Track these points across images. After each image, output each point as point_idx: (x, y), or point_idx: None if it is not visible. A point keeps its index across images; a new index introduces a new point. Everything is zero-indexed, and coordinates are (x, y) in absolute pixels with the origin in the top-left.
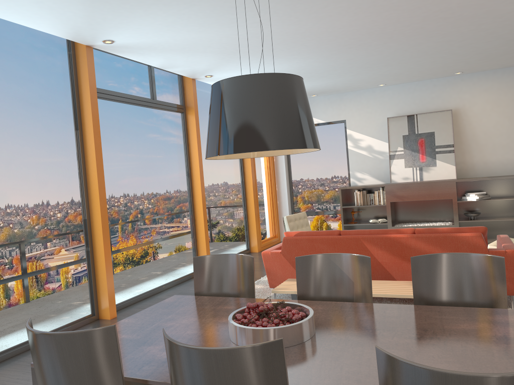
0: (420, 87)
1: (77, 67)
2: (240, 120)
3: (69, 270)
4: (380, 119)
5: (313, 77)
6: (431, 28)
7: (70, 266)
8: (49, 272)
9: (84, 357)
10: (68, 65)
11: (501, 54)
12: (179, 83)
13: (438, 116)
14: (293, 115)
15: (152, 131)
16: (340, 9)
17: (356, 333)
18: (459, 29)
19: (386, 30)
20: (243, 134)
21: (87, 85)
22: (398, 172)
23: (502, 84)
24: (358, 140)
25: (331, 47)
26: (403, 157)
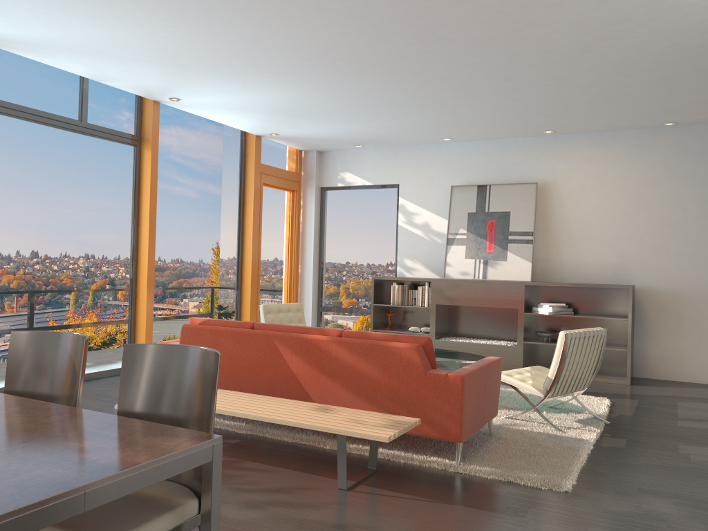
0: (500, 147)
1: None
2: None
3: None
4: (443, 187)
5: (334, 117)
6: (444, 54)
7: None
8: None
9: None
10: None
11: (589, 107)
12: (136, 105)
13: (519, 190)
14: None
15: (73, 164)
16: (276, 10)
17: None
18: (488, 60)
19: (376, 51)
20: None
21: None
22: (455, 263)
23: (610, 154)
24: (413, 213)
25: (317, 70)
26: (465, 243)
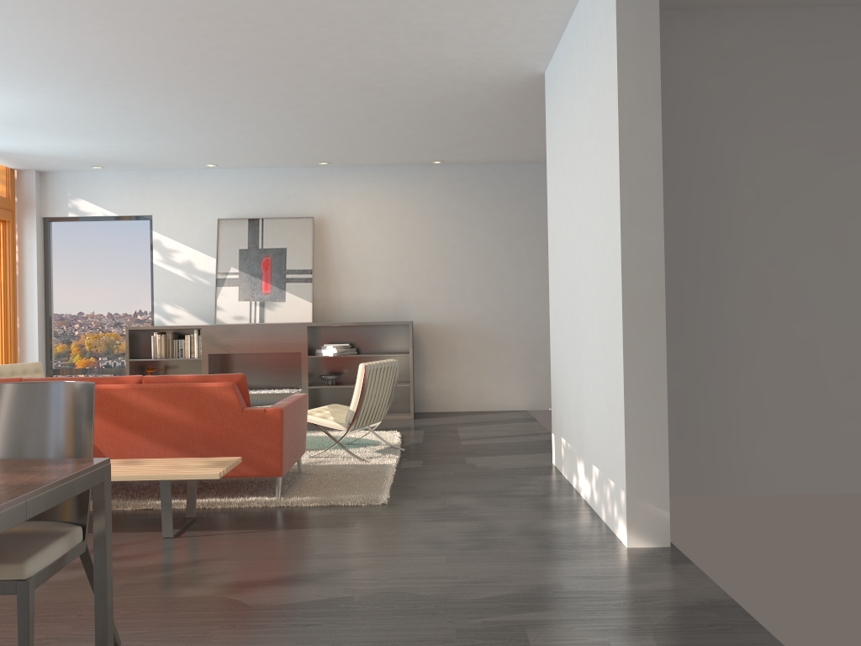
0: (272, 177)
1: None
2: None
3: None
4: (208, 220)
5: (74, 132)
6: (228, 76)
7: None
8: None
9: None
10: None
11: (367, 141)
12: None
13: (295, 225)
14: None
15: None
16: (38, 7)
17: None
18: (274, 87)
19: (151, 64)
20: None
21: None
22: (228, 307)
23: (384, 189)
24: (172, 250)
25: (69, 77)
26: (237, 284)
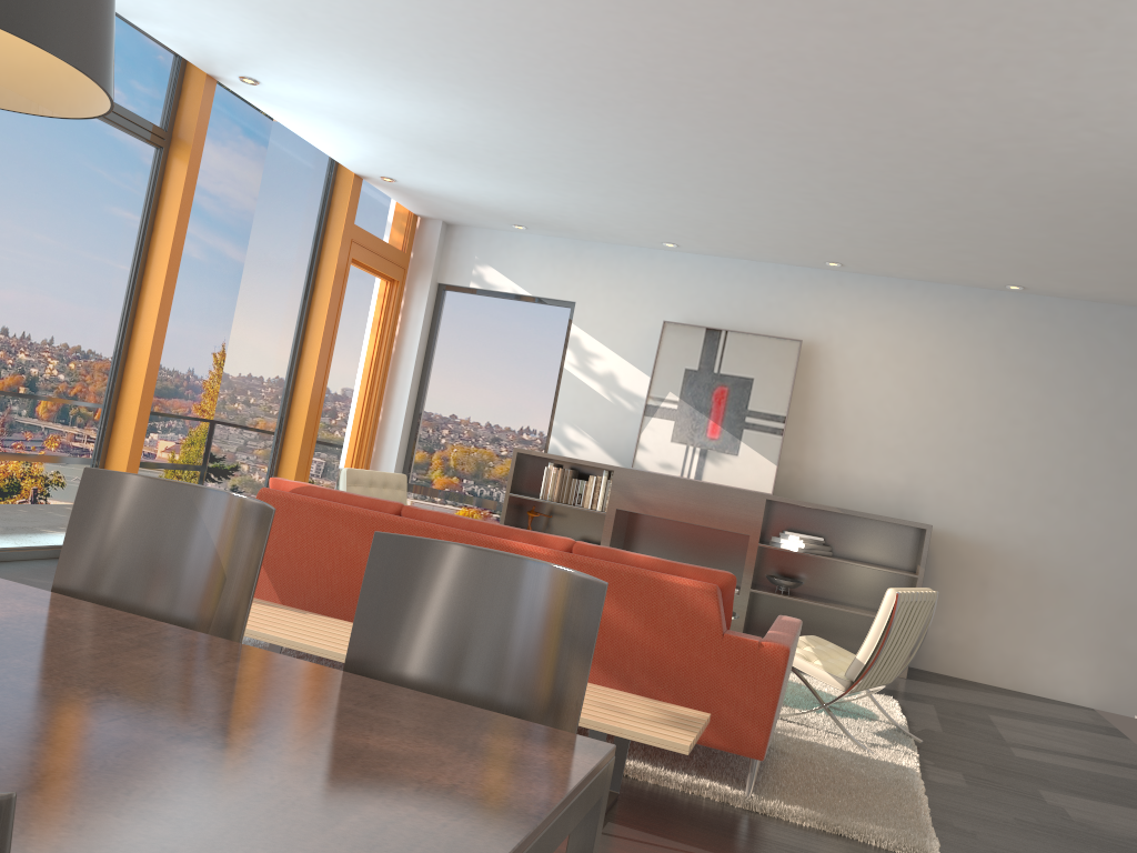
0: (750, 274)
1: None
2: None
3: None
4: (649, 320)
5: (511, 171)
6: (764, 106)
7: None
8: None
9: None
10: None
11: (921, 239)
12: (172, 75)
13: (771, 348)
14: None
15: (48, 157)
16: None
17: (31, 686)
18: (826, 131)
19: (660, 75)
20: None
21: None
22: (654, 447)
23: (917, 316)
24: (591, 354)
25: (538, 86)
26: (673, 418)
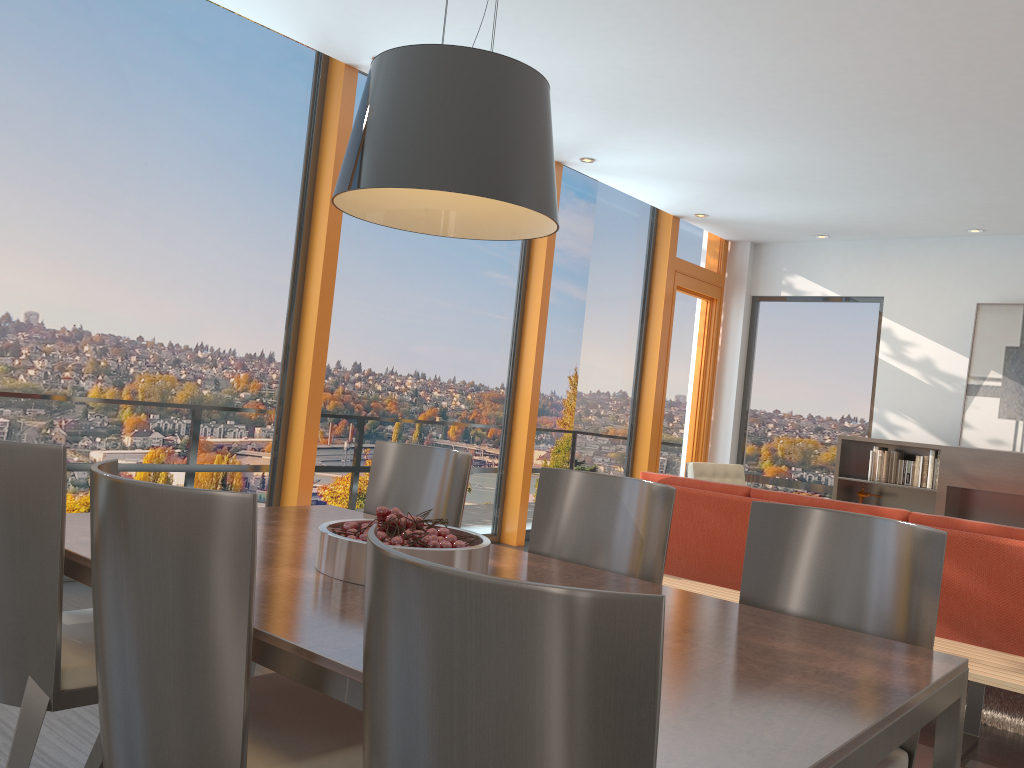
0: None
1: (325, 103)
2: (381, 127)
3: (235, 459)
4: (961, 304)
5: (810, 191)
6: None
7: (238, 452)
8: (198, 452)
9: (1, 489)
10: (310, 96)
11: None
12: None
13: None
14: (484, 131)
15: (454, 246)
16: (824, 25)
17: None
18: None
19: (947, 88)
20: (378, 153)
21: (333, 135)
22: (980, 424)
23: None
24: (904, 343)
25: (830, 119)
26: (998, 394)
